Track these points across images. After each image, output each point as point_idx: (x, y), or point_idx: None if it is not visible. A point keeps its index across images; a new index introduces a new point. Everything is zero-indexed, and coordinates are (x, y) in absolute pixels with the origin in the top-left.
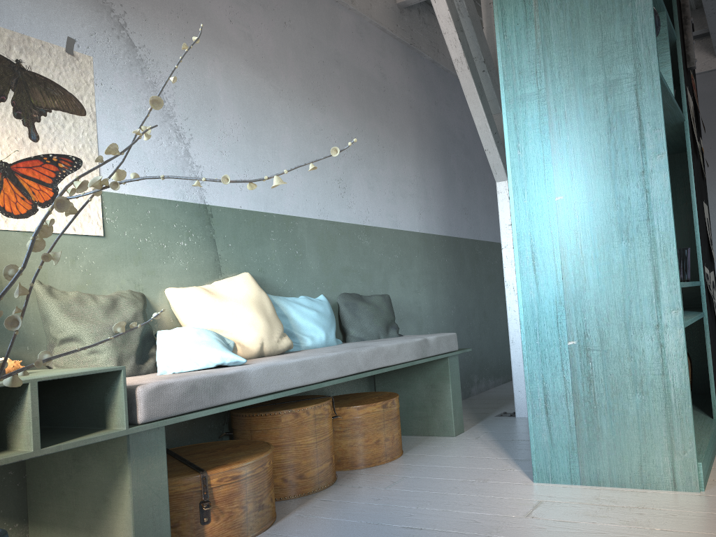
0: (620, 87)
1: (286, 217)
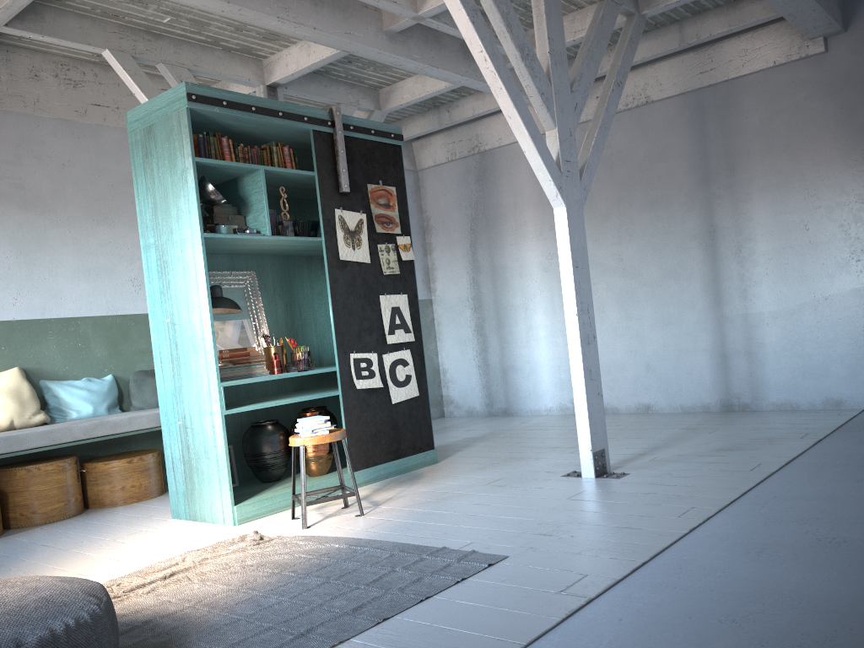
0: (186, 244)
1: (66, 319)
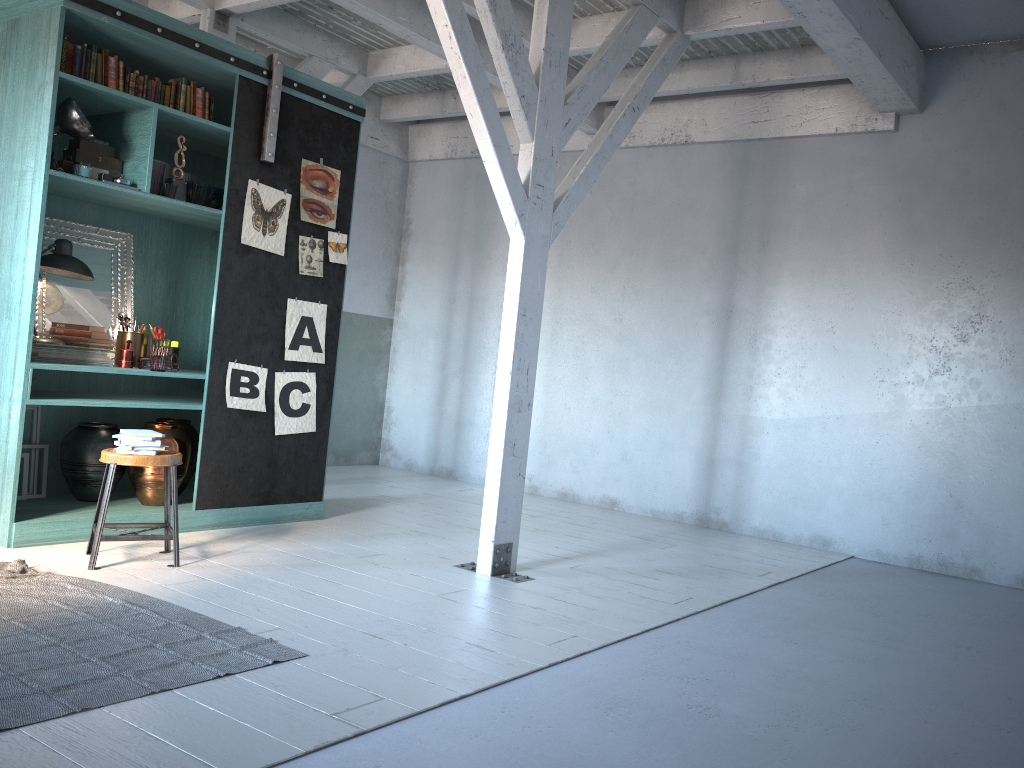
0: (26, 179)
1: None
